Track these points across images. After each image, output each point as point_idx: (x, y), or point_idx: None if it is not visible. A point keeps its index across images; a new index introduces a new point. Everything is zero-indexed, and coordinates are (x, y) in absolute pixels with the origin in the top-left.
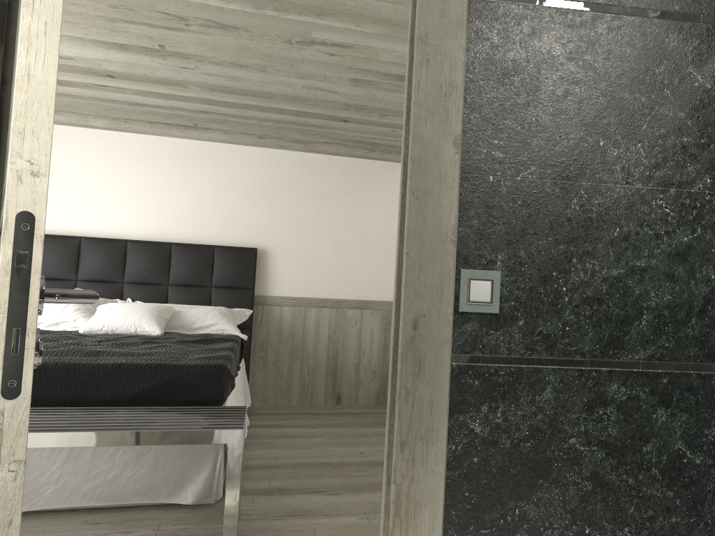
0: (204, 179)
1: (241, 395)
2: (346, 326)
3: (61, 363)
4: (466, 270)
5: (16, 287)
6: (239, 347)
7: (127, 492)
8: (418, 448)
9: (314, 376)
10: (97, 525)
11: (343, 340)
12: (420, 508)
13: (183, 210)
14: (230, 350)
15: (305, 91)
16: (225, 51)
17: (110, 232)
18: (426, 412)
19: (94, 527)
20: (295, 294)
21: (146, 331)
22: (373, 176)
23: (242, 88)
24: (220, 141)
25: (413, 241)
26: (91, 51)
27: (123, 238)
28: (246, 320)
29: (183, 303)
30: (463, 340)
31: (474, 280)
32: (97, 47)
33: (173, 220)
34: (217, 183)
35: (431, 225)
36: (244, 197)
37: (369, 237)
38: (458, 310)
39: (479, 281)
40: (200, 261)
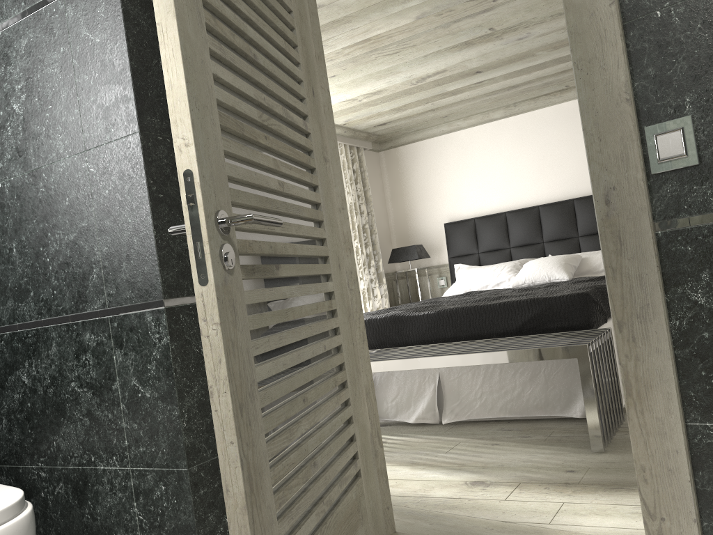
0: None
1: None
2: None
3: (466, 307)
4: (650, 127)
5: (192, 217)
6: None
7: (529, 407)
8: (636, 327)
9: None
10: (508, 431)
11: None
12: (651, 389)
13: (577, 167)
14: None
15: None
16: (538, 7)
17: (525, 203)
18: (636, 288)
19: (505, 433)
20: None
21: (557, 279)
22: None
23: None
24: None
25: (587, 115)
26: (452, 58)
27: (536, 205)
28: None
29: (593, 251)
30: (665, 205)
31: (660, 135)
32: (453, 52)
33: (571, 179)
34: None
35: (602, 92)
36: None
37: None
38: (651, 174)
39: (666, 134)
40: None
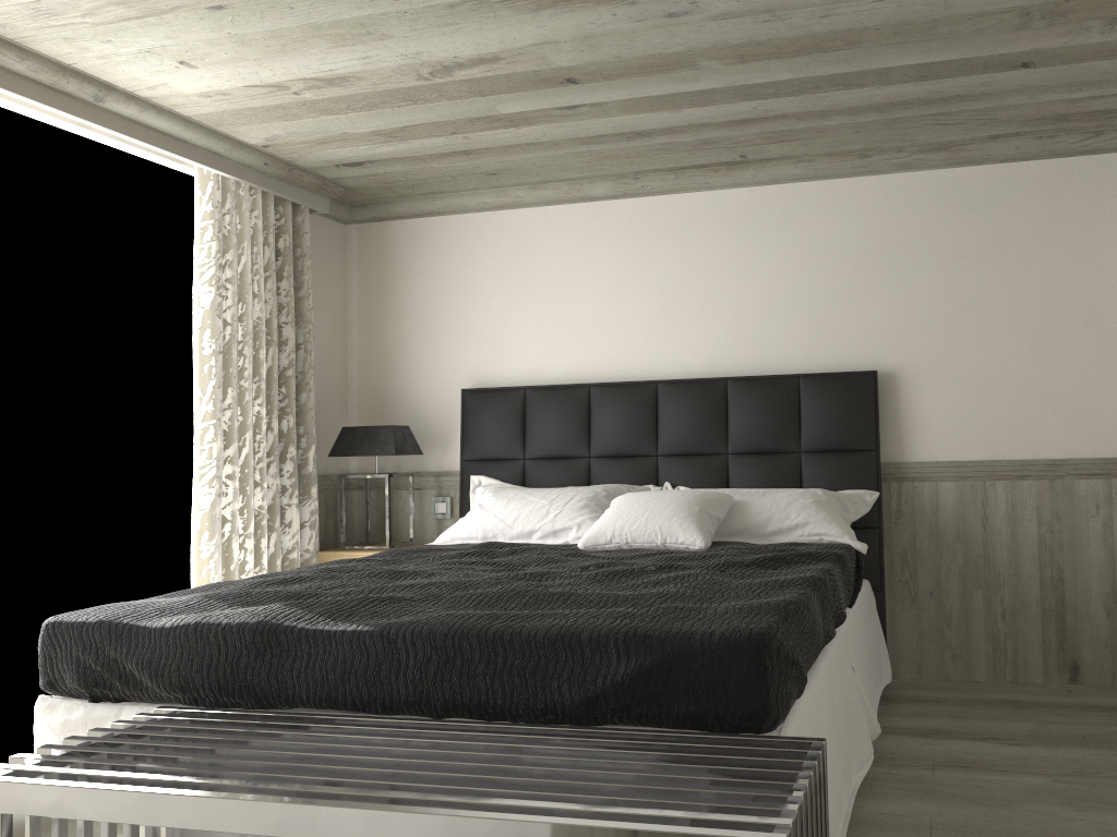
0: (771, 255)
1: (855, 672)
2: (1076, 515)
3: (457, 628)
4: None
5: None
6: (850, 570)
7: None
8: None
9: (1016, 622)
10: None
11: (1071, 545)
12: None
13: (742, 317)
14: (809, 584)
15: (921, 1)
16: None
17: (632, 372)
18: None
19: None
20: (960, 456)
21: (680, 543)
22: (1103, 190)
23: (793, 35)
24: (790, 179)
25: None
26: (516, 29)
27: (652, 379)
28: (868, 512)
29: (754, 487)
30: None
31: None
32: (518, 13)
33: (726, 338)
34: (793, 258)
35: None
36: (844, 276)
37: (1107, 322)
38: None
39: None
40: (776, 406)
